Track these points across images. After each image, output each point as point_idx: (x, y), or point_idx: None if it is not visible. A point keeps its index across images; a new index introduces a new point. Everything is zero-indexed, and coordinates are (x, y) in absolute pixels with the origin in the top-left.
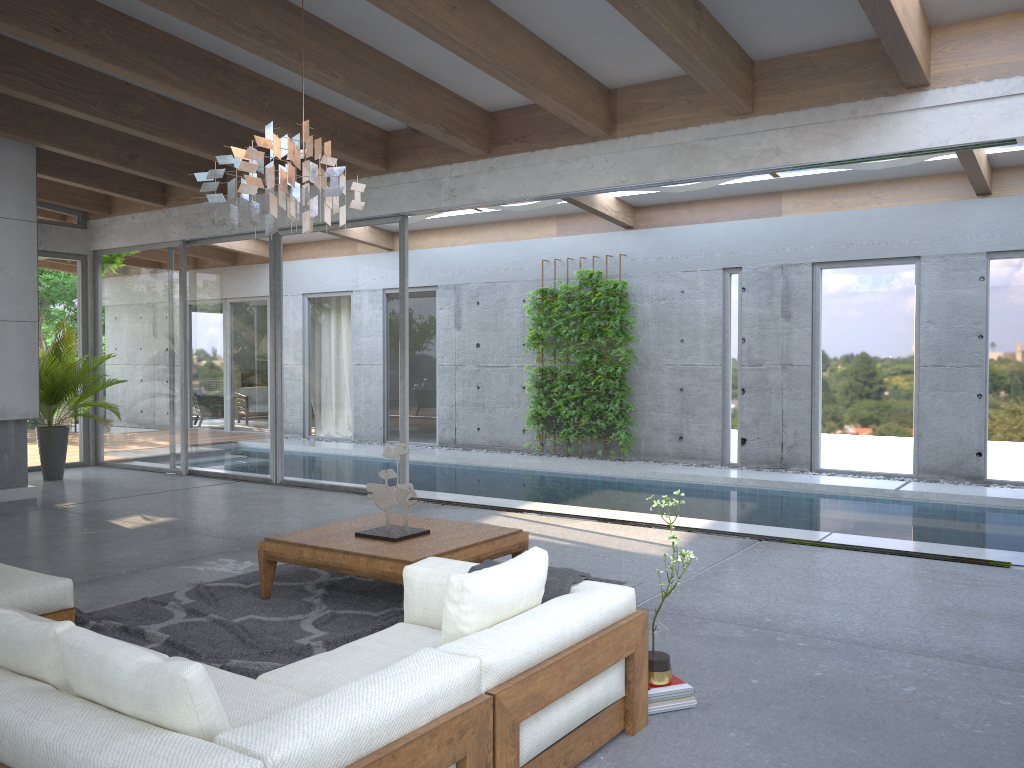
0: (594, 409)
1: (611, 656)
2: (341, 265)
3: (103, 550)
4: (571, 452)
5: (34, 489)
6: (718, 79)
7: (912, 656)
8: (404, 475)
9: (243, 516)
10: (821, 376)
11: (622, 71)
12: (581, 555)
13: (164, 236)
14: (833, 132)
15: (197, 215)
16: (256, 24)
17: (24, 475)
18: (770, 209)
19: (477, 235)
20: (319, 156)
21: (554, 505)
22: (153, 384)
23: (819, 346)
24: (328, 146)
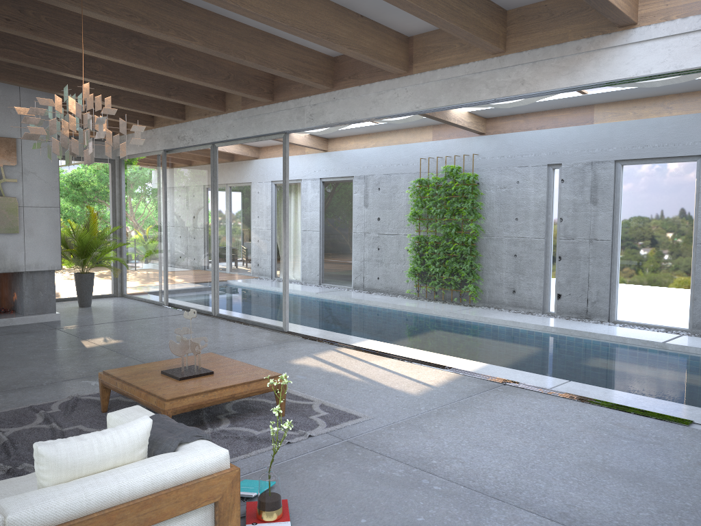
0: (452, 268)
1: (184, 506)
2: (250, 168)
3: (52, 364)
4: (438, 298)
5: (58, 315)
6: (460, 28)
7: (515, 509)
8: (285, 316)
9: (165, 341)
10: (619, 249)
11: (410, 23)
12: (355, 389)
13: (153, 147)
14: (563, 65)
15: (170, 133)
16: (124, 8)
17: (53, 305)
18: (585, 118)
19: (380, 140)
20: (99, 108)
21: (382, 343)
22: (149, 245)
23: (618, 225)
24: (108, 100)
